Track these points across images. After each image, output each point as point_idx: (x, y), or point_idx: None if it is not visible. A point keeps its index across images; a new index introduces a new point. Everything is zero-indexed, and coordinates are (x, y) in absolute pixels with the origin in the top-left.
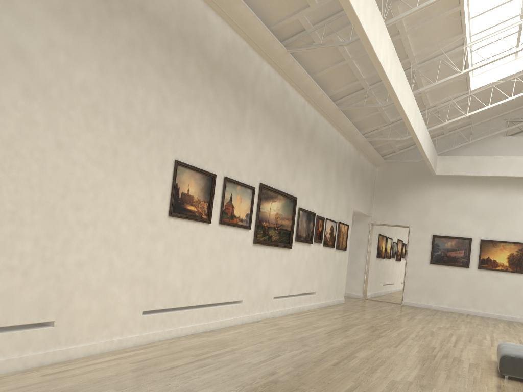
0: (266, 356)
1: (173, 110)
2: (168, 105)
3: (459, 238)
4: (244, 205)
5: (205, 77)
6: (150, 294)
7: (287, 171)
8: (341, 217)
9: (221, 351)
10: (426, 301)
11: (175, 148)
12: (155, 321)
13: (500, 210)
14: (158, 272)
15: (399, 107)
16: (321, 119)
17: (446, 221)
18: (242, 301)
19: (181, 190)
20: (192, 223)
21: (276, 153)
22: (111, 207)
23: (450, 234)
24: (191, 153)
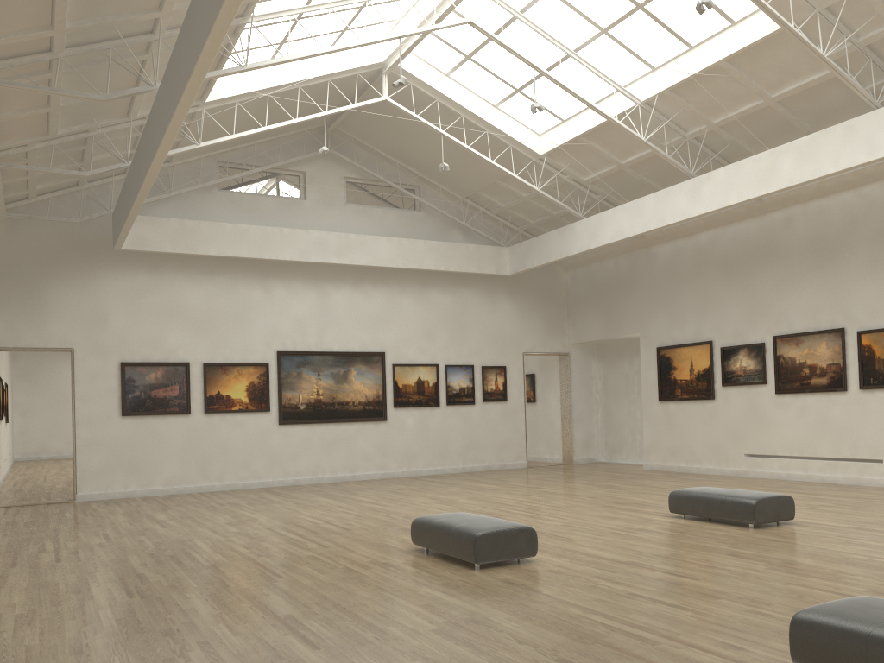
0: None
1: None
2: None
3: (169, 364)
4: None
5: None
6: None
7: None
8: None
9: None
10: (124, 486)
11: None
12: None
13: (228, 312)
14: None
15: (182, 110)
16: None
17: (143, 336)
18: None
19: None
20: None
21: None
22: None
23: (152, 358)
24: None
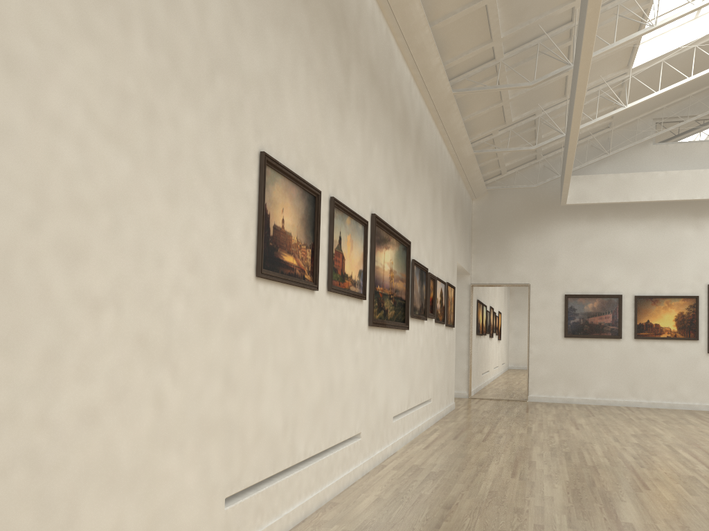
0: None
1: (252, 38)
2: (243, 23)
3: (604, 296)
4: (356, 254)
5: None
6: (235, 457)
7: (398, 195)
8: (448, 275)
9: None
10: (564, 394)
11: (259, 125)
12: (246, 515)
13: (659, 250)
14: (245, 403)
15: (583, 77)
16: (426, 112)
17: (583, 273)
18: (361, 435)
19: (273, 220)
20: (292, 292)
21: (385, 161)
22: (151, 257)
23: (590, 291)
24: (284, 142)
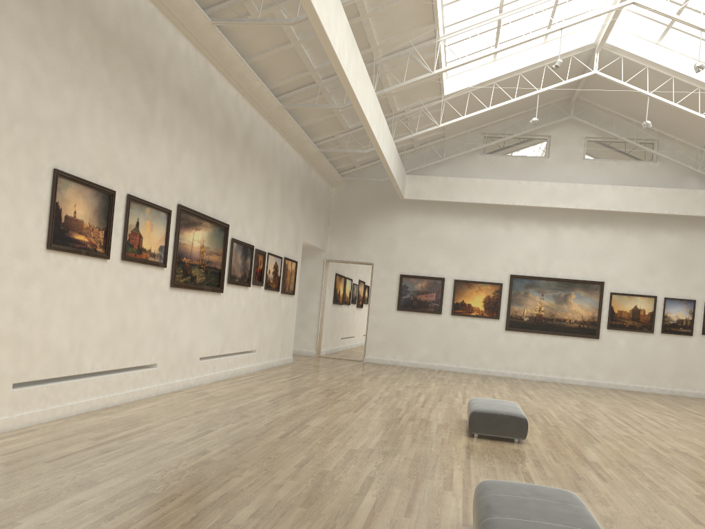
0: (193, 433)
1: (49, 96)
2: (41, 88)
3: (430, 278)
4: (156, 234)
5: (95, 51)
6: (23, 360)
7: (216, 188)
8: (288, 252)
9: (132, 431)
10: (393, 357)
11: (54, 151)
12: (31, 397)
13: (476, 243)
14: (33, 328)
15: (360, 112)
16: (259, 119)
17: (416, 257)
18: (157, 365)
19: (65, 212)
20: (83, 259)
21: (199, 163)
22: None
23: (420, 273)
24: (78, 160)
